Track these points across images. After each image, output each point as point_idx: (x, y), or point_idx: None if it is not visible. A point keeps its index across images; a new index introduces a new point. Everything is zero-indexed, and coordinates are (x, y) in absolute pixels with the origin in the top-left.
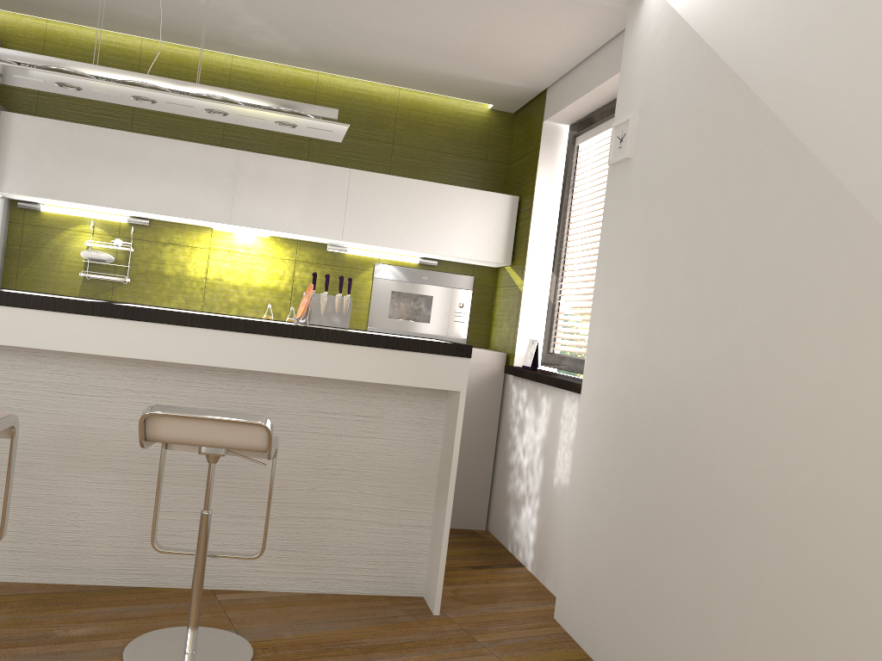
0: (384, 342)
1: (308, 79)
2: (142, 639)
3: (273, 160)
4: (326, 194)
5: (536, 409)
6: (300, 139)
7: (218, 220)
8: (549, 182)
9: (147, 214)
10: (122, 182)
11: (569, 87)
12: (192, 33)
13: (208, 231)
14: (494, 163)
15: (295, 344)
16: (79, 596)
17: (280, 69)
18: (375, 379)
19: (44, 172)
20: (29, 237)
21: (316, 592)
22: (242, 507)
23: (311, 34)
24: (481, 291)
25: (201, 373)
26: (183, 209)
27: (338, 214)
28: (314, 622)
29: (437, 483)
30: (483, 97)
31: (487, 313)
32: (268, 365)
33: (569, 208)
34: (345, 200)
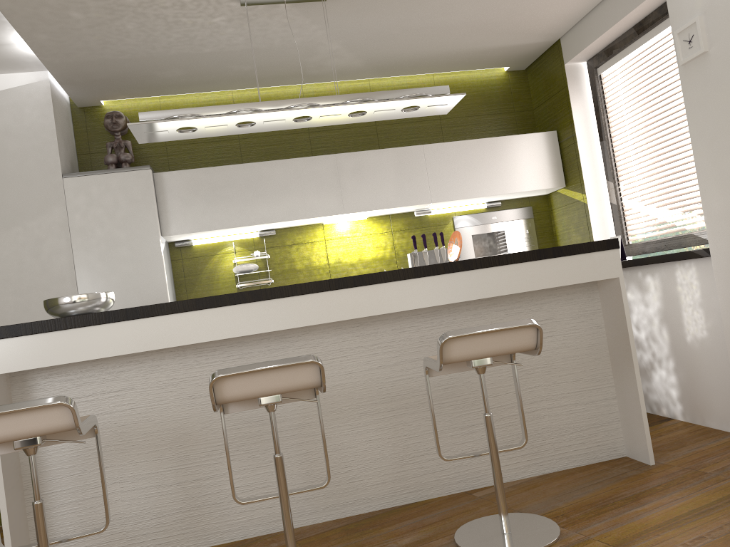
0: (550, 253)
1: (363, 87)
2: (460, 533)
3: (363, 154)
4: (409, 169)
5: (640, 289)
6: (369, 136)
7: (334, 213)
8: (582, 111)
9: (278, 224)
10: (256, 203)
11: (589, 28)
12: (276, 74)
13: (320, 227)
14: (521, 113)
15: (484, 273)
16: (374, 520)
17: (339, 85)
18: (552, 285)
19: (197, 211)
20: (189, 268)
21: (543, 473)
22: (468, 418)
23: (376, 45)
24: (540, 216)
25: (409, 318)
26: (307, 211)
27: (423, 183)
28: (569, 492)
29: (611, 360)
30: (503, 62)
31: (549, 233)
32: (469, 295)
33: (607, 126)
34: (426, 171)
